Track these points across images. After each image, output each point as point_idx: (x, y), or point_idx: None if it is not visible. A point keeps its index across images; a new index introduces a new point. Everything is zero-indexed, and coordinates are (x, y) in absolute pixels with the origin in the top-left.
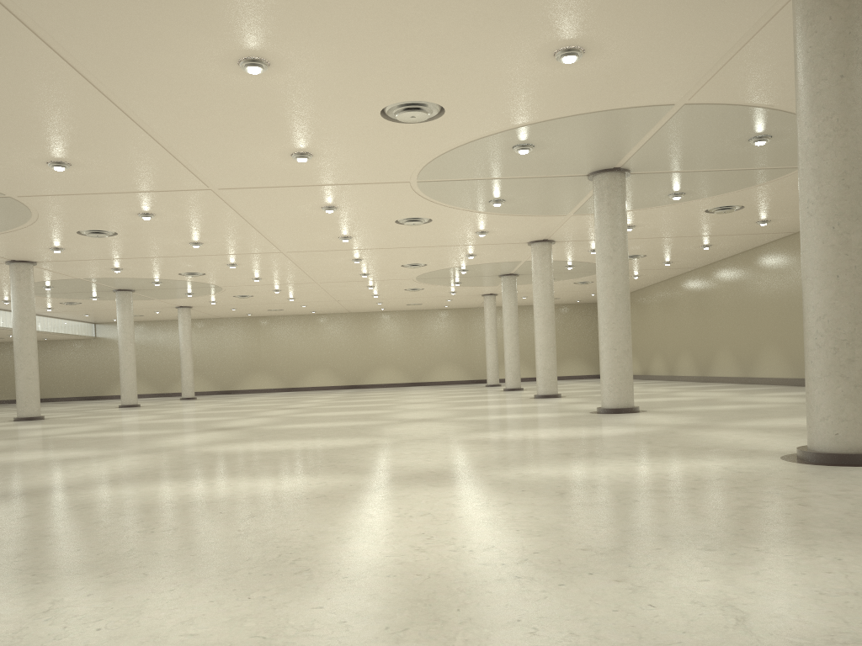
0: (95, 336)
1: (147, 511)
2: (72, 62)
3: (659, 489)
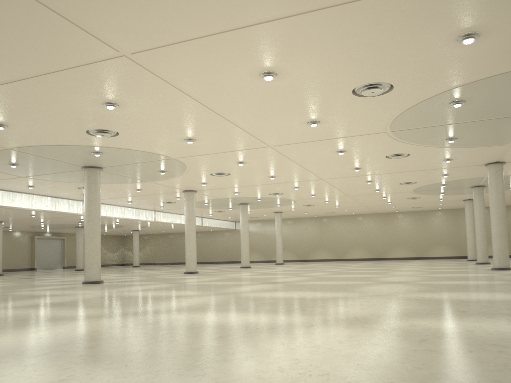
0: (235, 229)
1: (175, 329)
2: (179, 87)
3: (501, 344)
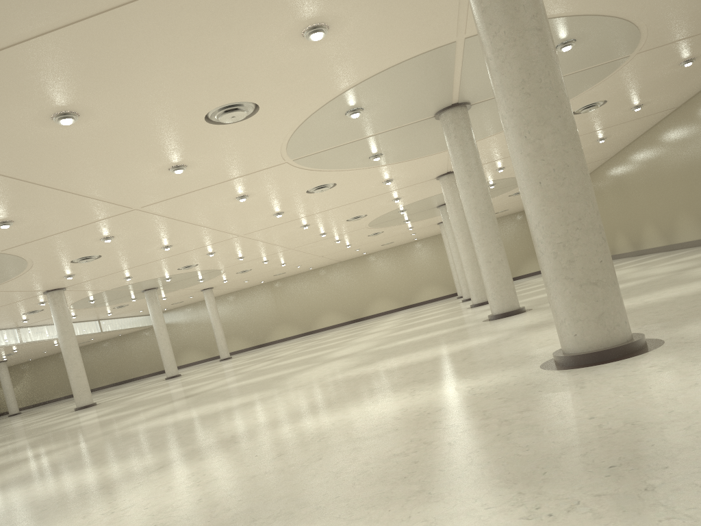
0: None
1: None
2: None
3: (367, 435)
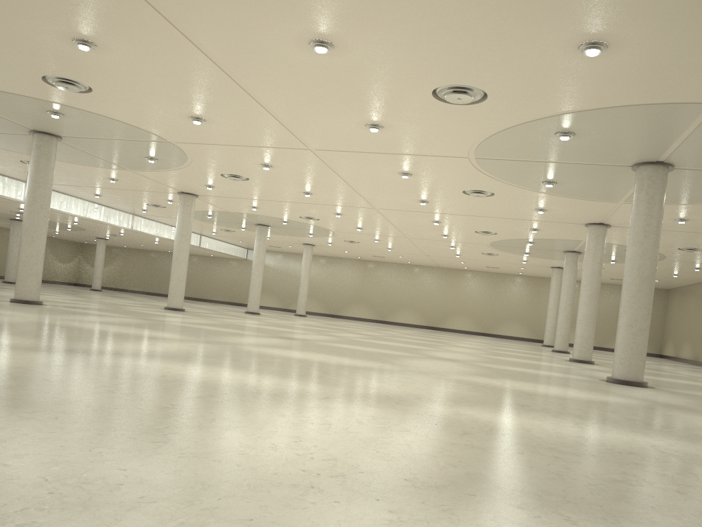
0: (246, 258)
1: (136, 379)
2: (190, 38)
3: (559, 448)
